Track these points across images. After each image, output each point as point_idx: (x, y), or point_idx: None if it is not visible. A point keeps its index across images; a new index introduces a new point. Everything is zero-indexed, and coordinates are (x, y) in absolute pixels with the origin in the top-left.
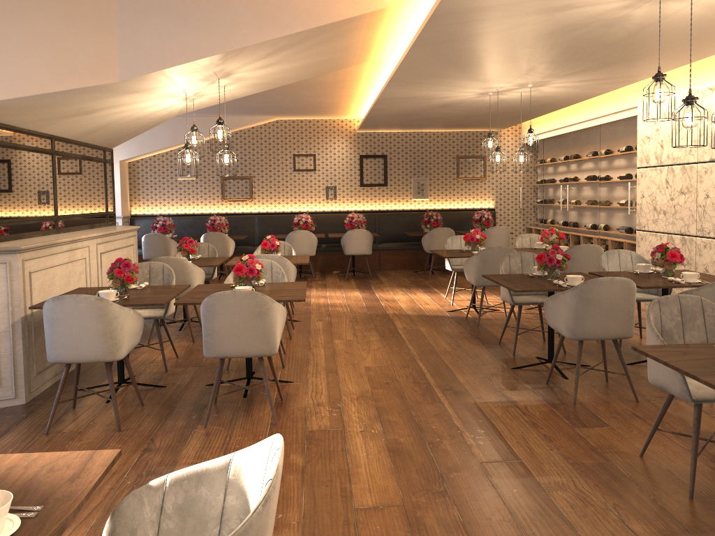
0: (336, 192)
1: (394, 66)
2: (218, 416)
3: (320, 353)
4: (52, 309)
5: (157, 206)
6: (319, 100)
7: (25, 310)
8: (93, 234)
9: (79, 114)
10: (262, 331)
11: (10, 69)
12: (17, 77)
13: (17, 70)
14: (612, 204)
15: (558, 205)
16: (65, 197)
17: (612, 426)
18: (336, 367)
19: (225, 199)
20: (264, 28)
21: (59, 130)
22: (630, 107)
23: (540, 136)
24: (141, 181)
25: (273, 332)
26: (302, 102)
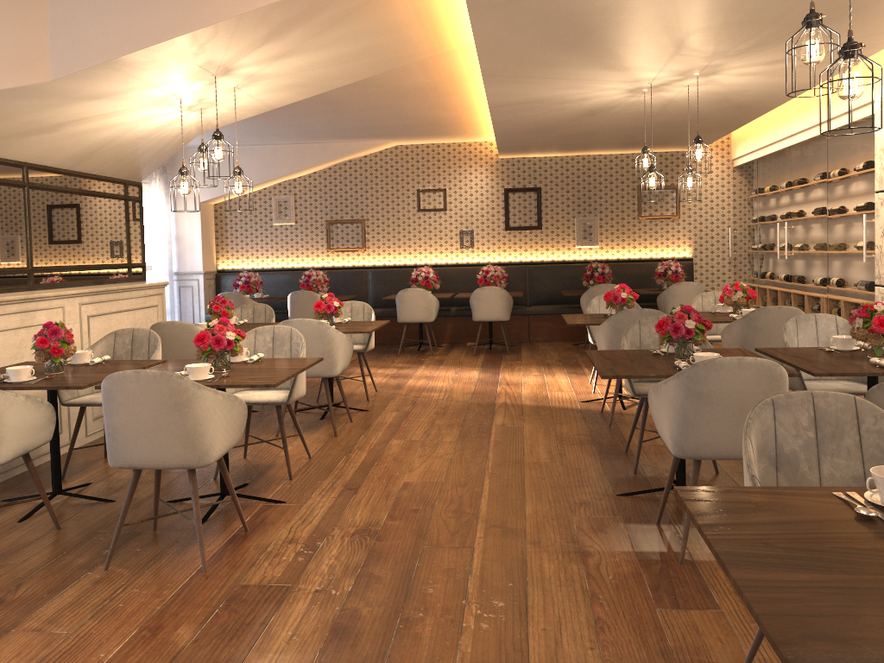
0: (473, 239)
1: None
2: (139, 552)
3: (358, 459)
4: None
5: (248, 259)
6: (431, 114)
7: None
8: (69, 291)
9: (35, 131)
10: (183, 432)
11: None
12: None
13: None
14: (843, 247)
15: (776, 252)
16: (49, 244)
17: (724, 609)
18: (363, 481)
19: (332, 249)
20: None
21: (29, 155)
22: (866, 102)
23: (753, 155)
24: (229, 227)
25: (201, 433)
26: (411, 119)
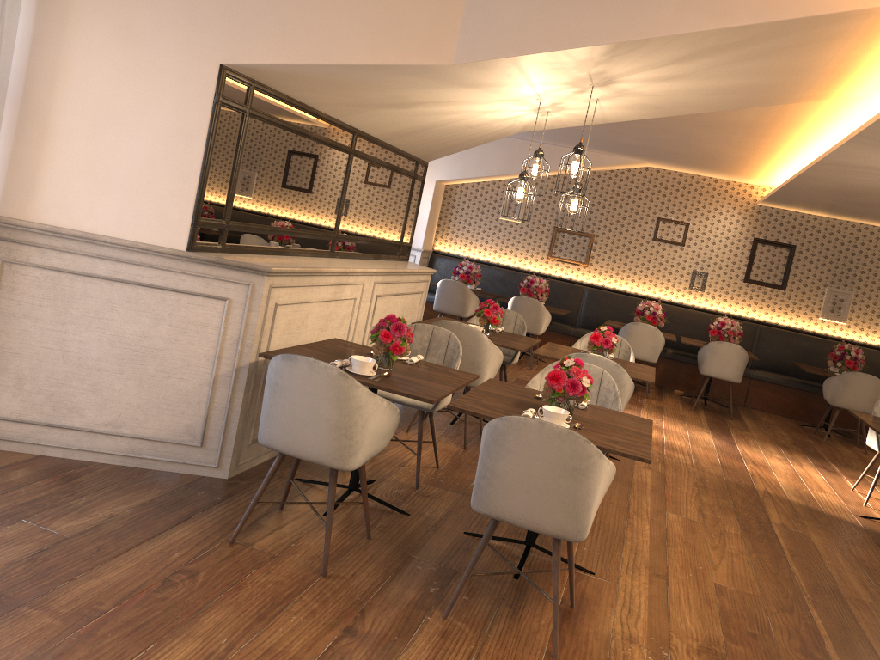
0: (705, 282)
1: (865, 114)
2: (468, 601)
3: (644, 531)
4: (279, 371)
5: (466, 247)
6: (718, 148)
7: (257, 354)
8: (372, 270)
9: (392, 105)
10: (571, 500)
11: (315, 24)
12: (321, 37)
13: (323, 26)
14: None
15: None
16: (353, 213)
17: None
18: (667, 568)
19: (552, 256)
20: (687, 12)
21: (365, 123)
22: None
23: None
24: (455, 211)
25: (588, 506)
26: (692, 148)
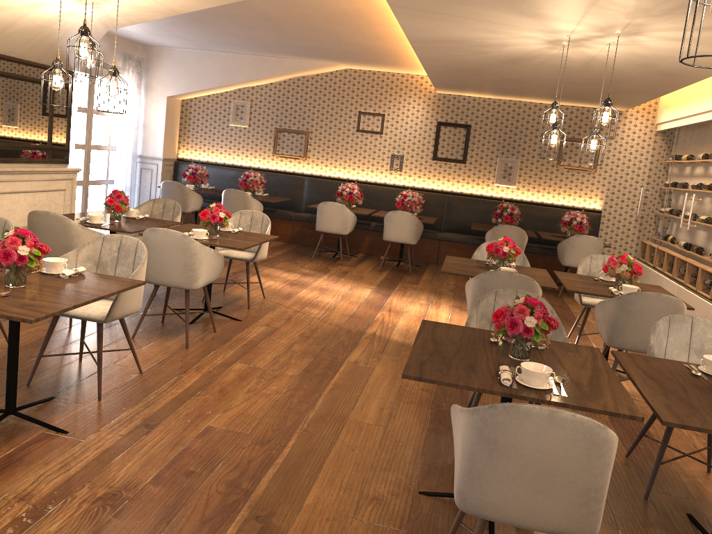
0: (402, 163)
1: None
2: None
3: (186, 383)
4: None
5: (205, 153)
6: (368, 42)
7: None
8: None
9: None
10: None
11: None
12: None
13: None
14: None
15: (680, 220)
16: None
17: None
18: (168, 417)
19: (277, 154)
20: None
21: None
22: None
23: (676, 123)
24: (192, 122)
25: None
26: (351, 45)
